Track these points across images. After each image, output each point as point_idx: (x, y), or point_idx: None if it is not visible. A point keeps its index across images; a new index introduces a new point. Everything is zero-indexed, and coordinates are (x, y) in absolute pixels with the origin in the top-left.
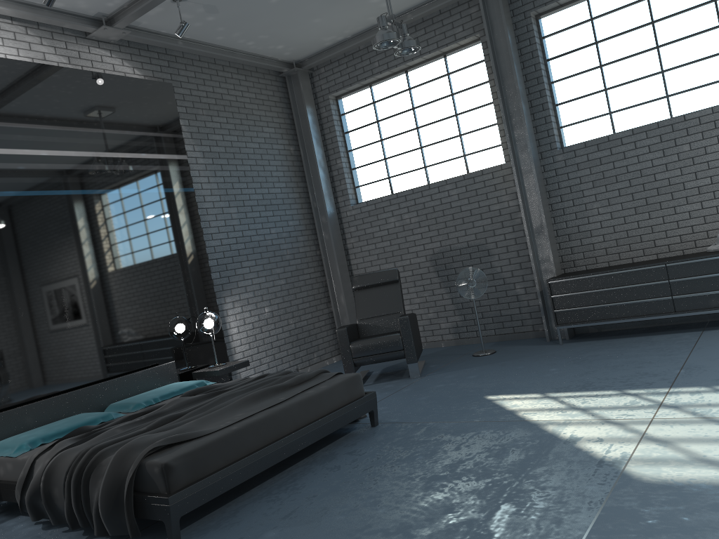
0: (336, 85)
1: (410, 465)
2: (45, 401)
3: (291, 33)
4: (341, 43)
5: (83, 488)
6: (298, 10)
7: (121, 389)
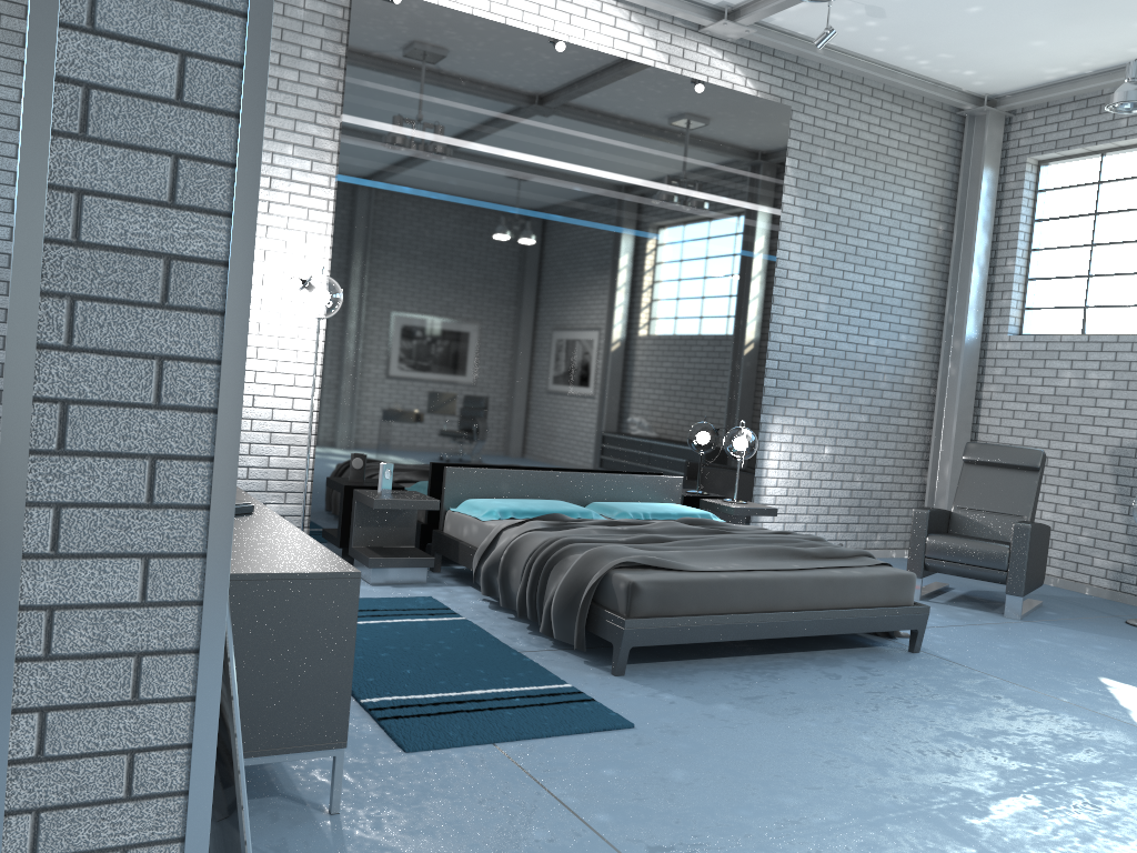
0: (1044, 144)
1: (932, 710)
2: (527, 472)
3: (991, 56)
4: (1072, 80)
5: (542, 578)
6: (1009, 26)
7: (610, 488)
